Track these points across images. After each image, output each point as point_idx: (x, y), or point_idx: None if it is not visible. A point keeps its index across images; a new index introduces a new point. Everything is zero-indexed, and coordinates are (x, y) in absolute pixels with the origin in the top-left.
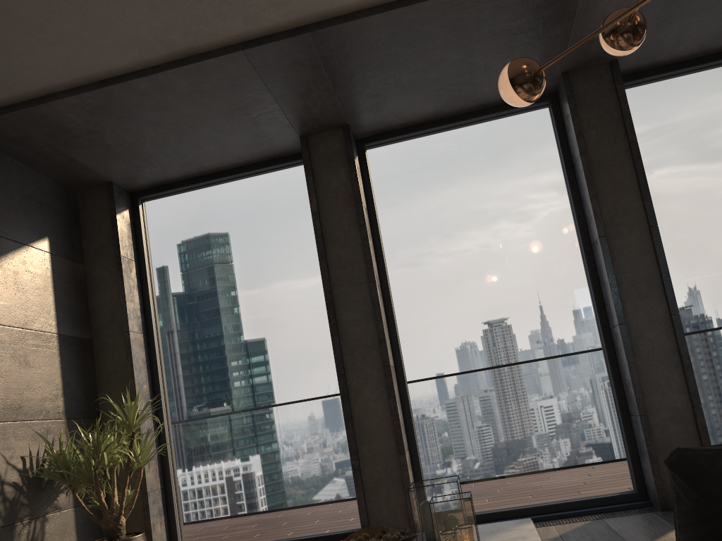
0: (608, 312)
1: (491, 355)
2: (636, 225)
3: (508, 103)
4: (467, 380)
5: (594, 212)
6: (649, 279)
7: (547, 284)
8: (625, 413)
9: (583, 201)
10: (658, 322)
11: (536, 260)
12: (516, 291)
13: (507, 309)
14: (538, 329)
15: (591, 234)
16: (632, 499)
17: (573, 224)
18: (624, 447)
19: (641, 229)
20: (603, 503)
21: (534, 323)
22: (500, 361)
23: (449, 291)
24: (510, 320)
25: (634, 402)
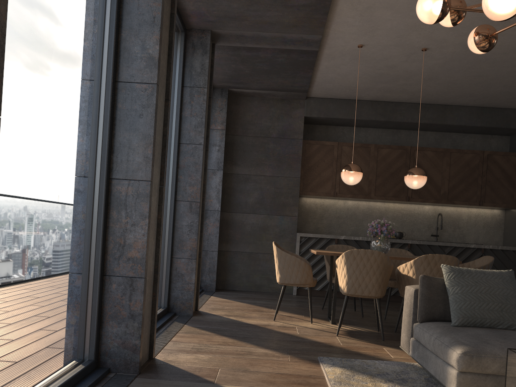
0: (119, 161)
1: (31, 163)
2: (162, 91)
3: (505, 5)
4: (1, 193)
5: (159, 56)
6: (159, 146)
7: (84, 96)
8: (102, 273)
9: (129, 30)
10: (156, 189)
11: (83, 59)
12: (65, 84)
13: (54, 103)
14: (70, 149)
15: (131, 71)
16: (92, 369)
17: (106, 44)
18: (90, 311)
19: (163, 97)
20: (78, 379)
21: (69, 140)
22: (36, 177)
23: (10, 19)
24: (54, 120)
25: (140, 263)
